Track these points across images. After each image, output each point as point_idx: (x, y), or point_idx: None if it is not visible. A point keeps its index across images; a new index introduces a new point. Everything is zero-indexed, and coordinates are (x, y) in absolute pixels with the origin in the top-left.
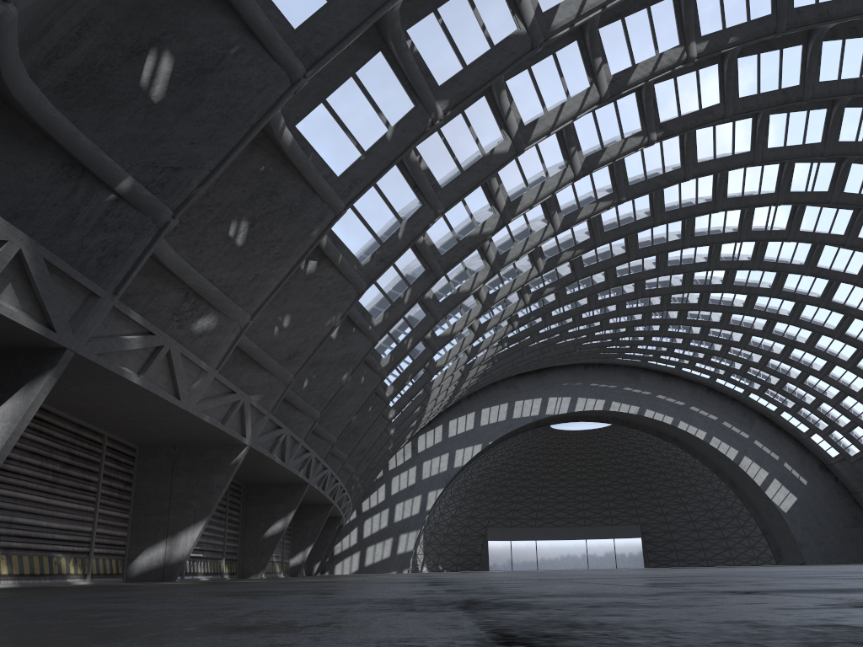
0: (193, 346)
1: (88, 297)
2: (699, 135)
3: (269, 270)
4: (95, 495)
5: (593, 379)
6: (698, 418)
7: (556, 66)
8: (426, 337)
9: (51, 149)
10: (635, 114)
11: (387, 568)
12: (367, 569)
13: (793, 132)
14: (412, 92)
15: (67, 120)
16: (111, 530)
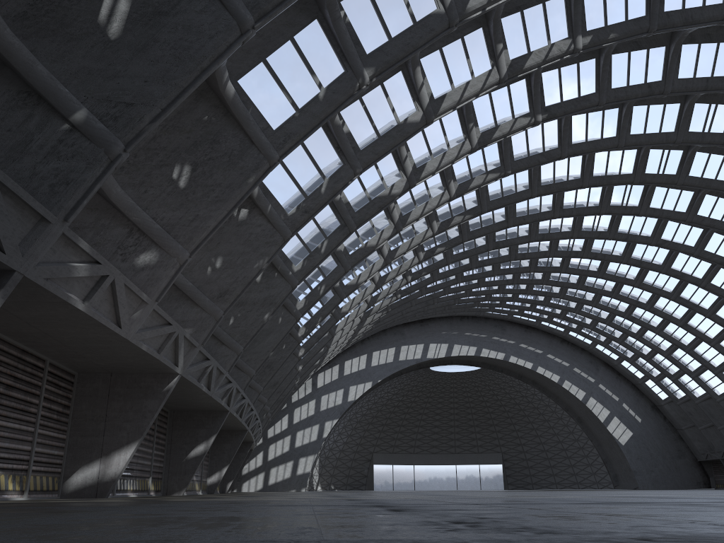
0: (135, 279)
1: (39, 222)
2: (574, 120)
3: (208, 212)
4: (35, 417)
5: (467, 329)
6: (553, 364)
7: (464, 49)
8: (334, 285)
9: (8, 76)
10: (524, 98)
11: (287, 487)
12: (270, 487)
13: (652, 122)
14: (343, 58)
15: (25, 47)
16: (49, 449)
